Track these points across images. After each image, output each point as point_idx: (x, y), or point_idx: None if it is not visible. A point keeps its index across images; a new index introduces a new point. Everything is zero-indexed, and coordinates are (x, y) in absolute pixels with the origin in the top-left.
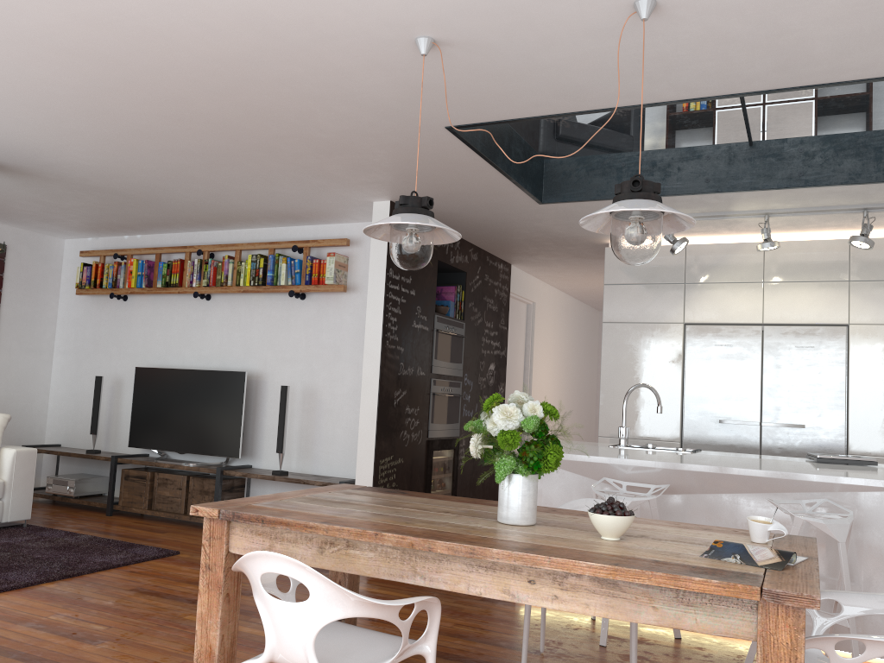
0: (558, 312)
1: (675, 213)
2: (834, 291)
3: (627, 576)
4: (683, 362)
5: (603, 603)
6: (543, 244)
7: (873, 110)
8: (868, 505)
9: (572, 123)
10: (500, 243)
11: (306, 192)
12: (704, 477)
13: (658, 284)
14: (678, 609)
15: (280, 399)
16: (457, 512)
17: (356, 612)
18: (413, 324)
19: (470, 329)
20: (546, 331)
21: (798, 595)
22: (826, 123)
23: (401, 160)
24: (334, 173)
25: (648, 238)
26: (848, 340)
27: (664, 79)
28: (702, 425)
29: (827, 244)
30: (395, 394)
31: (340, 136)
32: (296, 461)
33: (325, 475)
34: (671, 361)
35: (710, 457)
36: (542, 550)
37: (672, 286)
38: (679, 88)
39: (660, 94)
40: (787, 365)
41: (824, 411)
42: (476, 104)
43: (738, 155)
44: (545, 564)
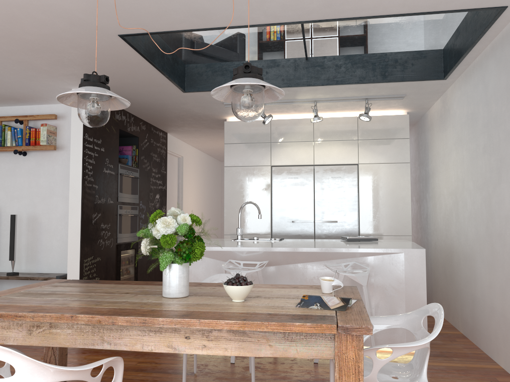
0: (197, 162)
1: (272, 88)
2: (350, 145)
3: (252, 327)
4: (271, 188)
5: (237, 346)
6: (187, 120)
7: (371, 41)
8: (375, 263)
9: (202, 40)
10: (159, 118)
11: (22, 81)
12: (288, 255)
13: (255, 143)
14: (286, 344)
15: (11, 224)
16: (135, 292)
17: (55, 378)
18: (104, 170)
19: (142, 173)
20: (190, 173)
21: (360, 327)
22: (347, 47)
23: (89, 58)
24: (41, 66)
25: (256, 103)
26: (358, 173)
27: (260, 8)
28: (283, 224)
29: (346, 119)
30: (93, 216)
31: (42, 38)
32: (25, 265)
33: (47, 272)
34: (264, 188)
35: (290, 243)
36: (194, 315)
37: (264, 144)
38: (269, 15)
39: (257, 19)
40: (327, 188)
41: (347, 212)
42: (138, 18)
43: (300, 65)
44: (196, 325)
